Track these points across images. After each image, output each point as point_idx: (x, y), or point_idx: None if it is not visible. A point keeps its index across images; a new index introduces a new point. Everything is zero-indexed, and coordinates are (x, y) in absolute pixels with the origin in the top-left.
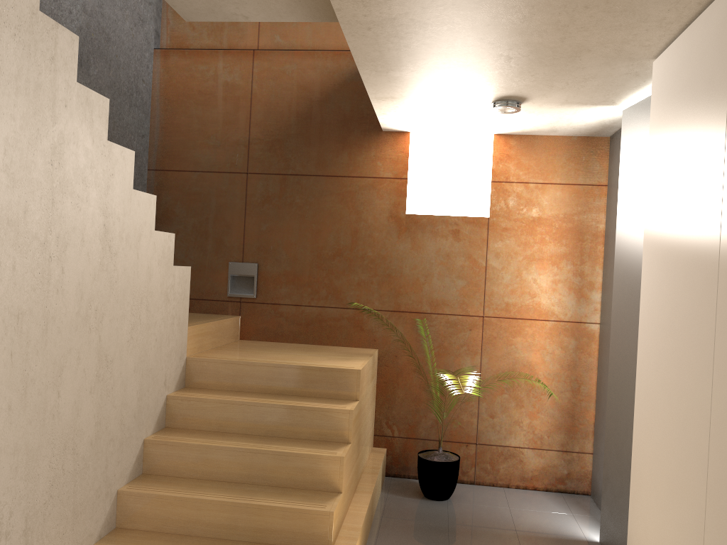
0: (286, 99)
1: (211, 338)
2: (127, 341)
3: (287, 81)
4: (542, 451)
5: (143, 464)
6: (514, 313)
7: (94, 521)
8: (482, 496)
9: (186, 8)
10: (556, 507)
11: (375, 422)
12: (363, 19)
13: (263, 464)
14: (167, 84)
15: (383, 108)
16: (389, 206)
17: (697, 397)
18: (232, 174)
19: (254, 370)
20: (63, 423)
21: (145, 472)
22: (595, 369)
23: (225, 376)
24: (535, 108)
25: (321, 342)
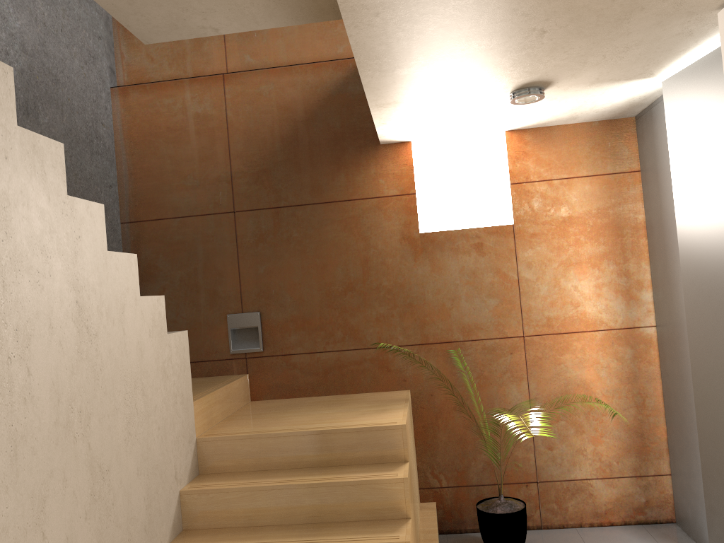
0: (267, 124)
1: (221, 408)
2: (124, 440)
3: (265, 104)
4: (613, 480)
5: None
6: (558, 327)
7: None
8: None
9: (143, 28)
10: None
11: (419, 474)
12: (370, 1)
13: None
14: (131, 125)
15: (384, 117)
16: (399, 227)
17: None
18: (217, 216)
19: (279, 443)
20: None
21: None
22: (658, 378)
23: (245, 454)
24: (559, 93)
25: (344, 391)
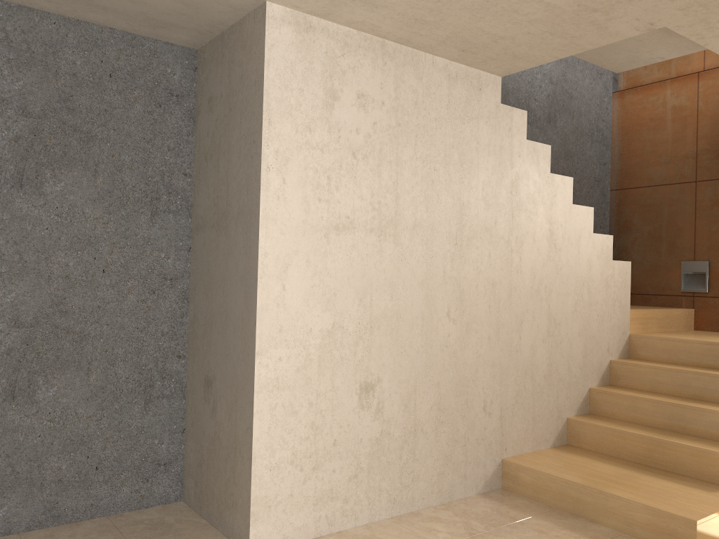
0: None
1: (657, 323)
2: (571, 312)
3: None
4: None
5: (589, 406)
6: None
7: (548, 431)
8: None
9: (612, 65)
10: None
11: None
12: None
13: (682, 416)
14: (623, 119)
15: None
16: None
17: None
18: (681, 185)
19: (686, 346)
20: (523, 357)
21: (590, 412)
22: None
23: (661, 350)
24: None
25: None
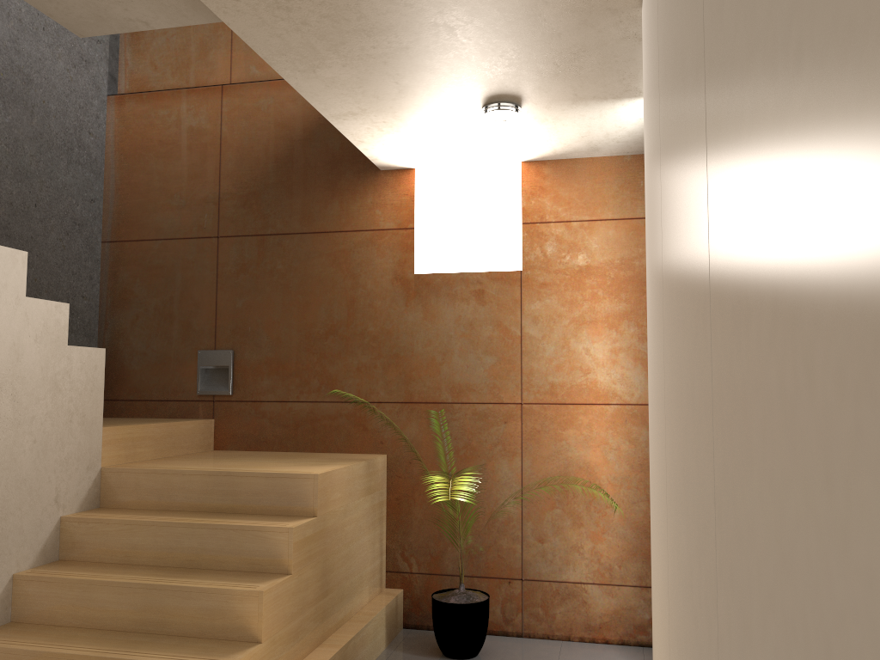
0: (262, 141)
1: (154, 445)
2: None
3: (262, 120)
4: (612, 588)
5: (11, 609)
6: (562, 396)
7: None
8: (526, 652)
9: (68, 18)
10: None
11: (388, 554)
12: None
13: (160, 604)
14: (123, 136)
15: (355, 133)
16: (393, 266)
17: (663, 466)
18: (200, 240)
19: (184, 481)
20: None
21: (14, 619)
22: None
23: (148, 490)
24: (544, 112)
25: (314, 448)
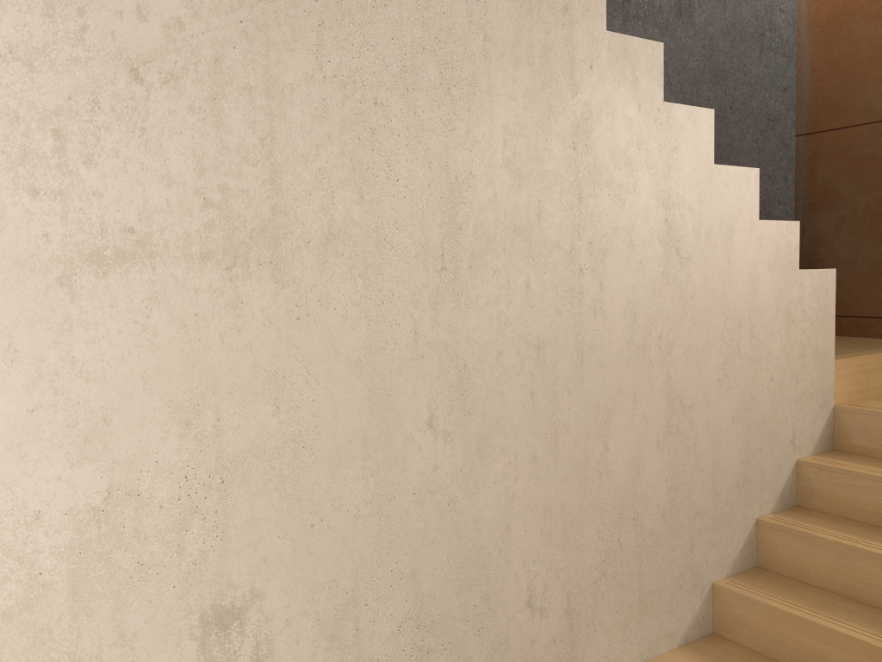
0: None
1: None
2: (717, 380)
3: None
4: None
5: (756, 553)
6: None
7: (674, 617)
8: None
9: None
10: None
11: None
12: None
13: None
14: (819, 5)
15: None
16: None
17: None
18: None
19: None
20: (615, 484)
21: (759, 565)
22: None
23: None
24: None
25: None
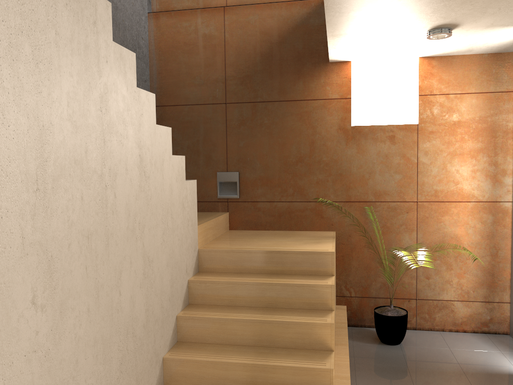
0: (252, 43)
1: (212, 232)
2: (160, 244)
3: (251, 29)
4: (468, 303)
5: (177, 334)
6: (441, 197)
7: (149, 384)
8: (425, 339)
9: None
10: (486, 346)
11: (336, 286)
12: None
13: (270, 331)
14: (160, 40)
15: (335, 44)
16: (337, 121)
17: None
18: (214, 105)
19: (251, 256)
20: (124, 314)
21: (179, 340)
22: (509, 237)
23: (229, 262)
24: (462, 32)
25: (291, 228)
